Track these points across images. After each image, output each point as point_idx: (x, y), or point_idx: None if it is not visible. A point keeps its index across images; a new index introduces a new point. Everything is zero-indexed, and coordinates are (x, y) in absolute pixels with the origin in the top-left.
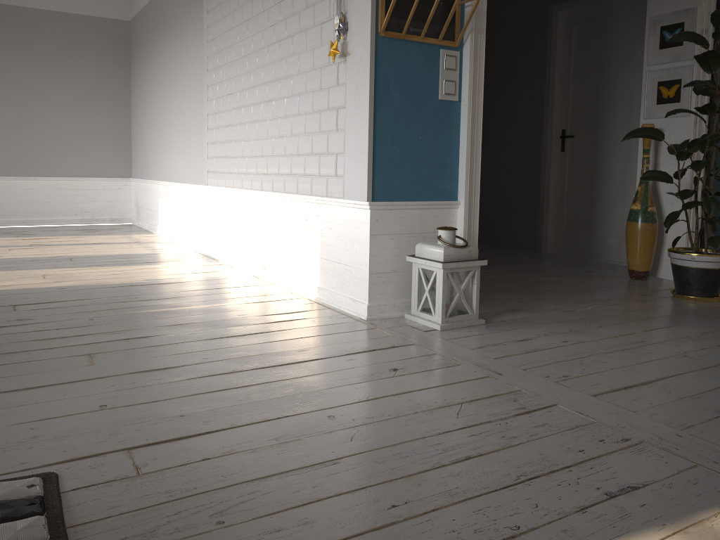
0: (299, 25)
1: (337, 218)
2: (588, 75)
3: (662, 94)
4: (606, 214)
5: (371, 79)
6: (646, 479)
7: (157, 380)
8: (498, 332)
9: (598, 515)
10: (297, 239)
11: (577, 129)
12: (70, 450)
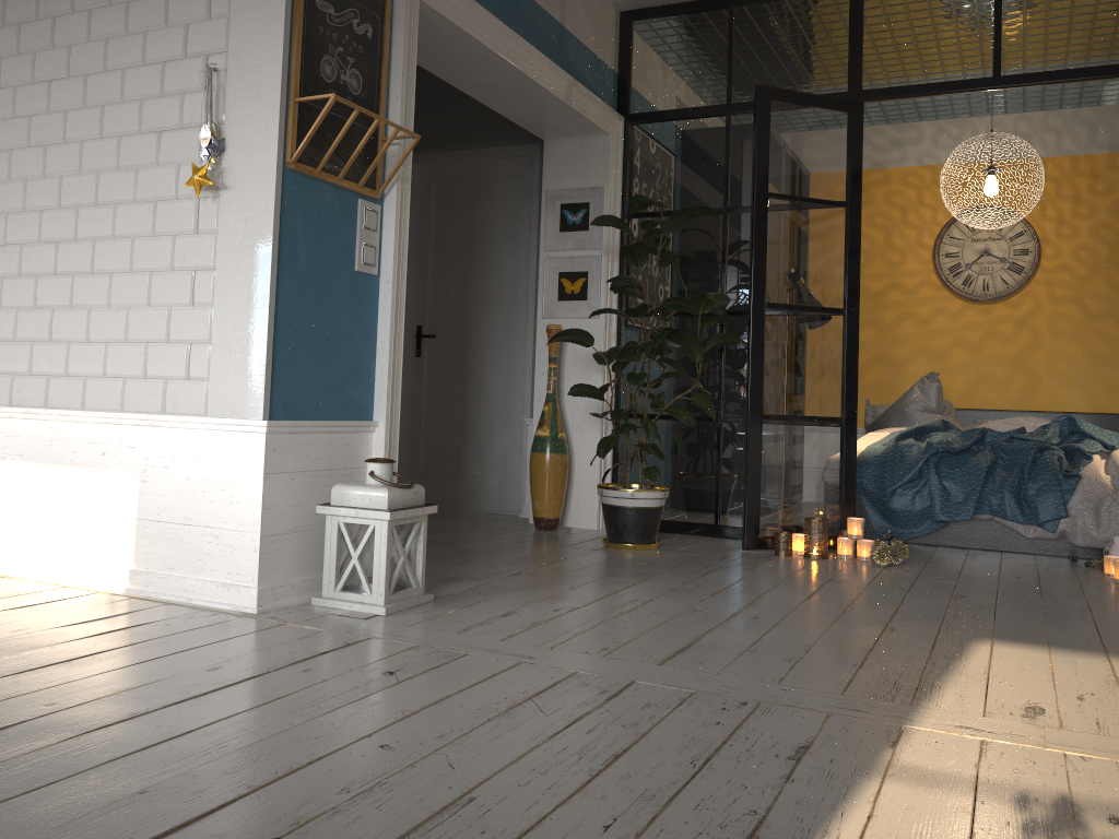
0: (100, 126)
1: (186, 449)
2: (455, 254)
3: (565, 288)
4: (482, 444)
5: (275, 231)
6: (804, 736)
7: (2, 752)
8: (464, 609)
9: (806, 779)
10: (75, 489)
11: (440, 326)
12: None
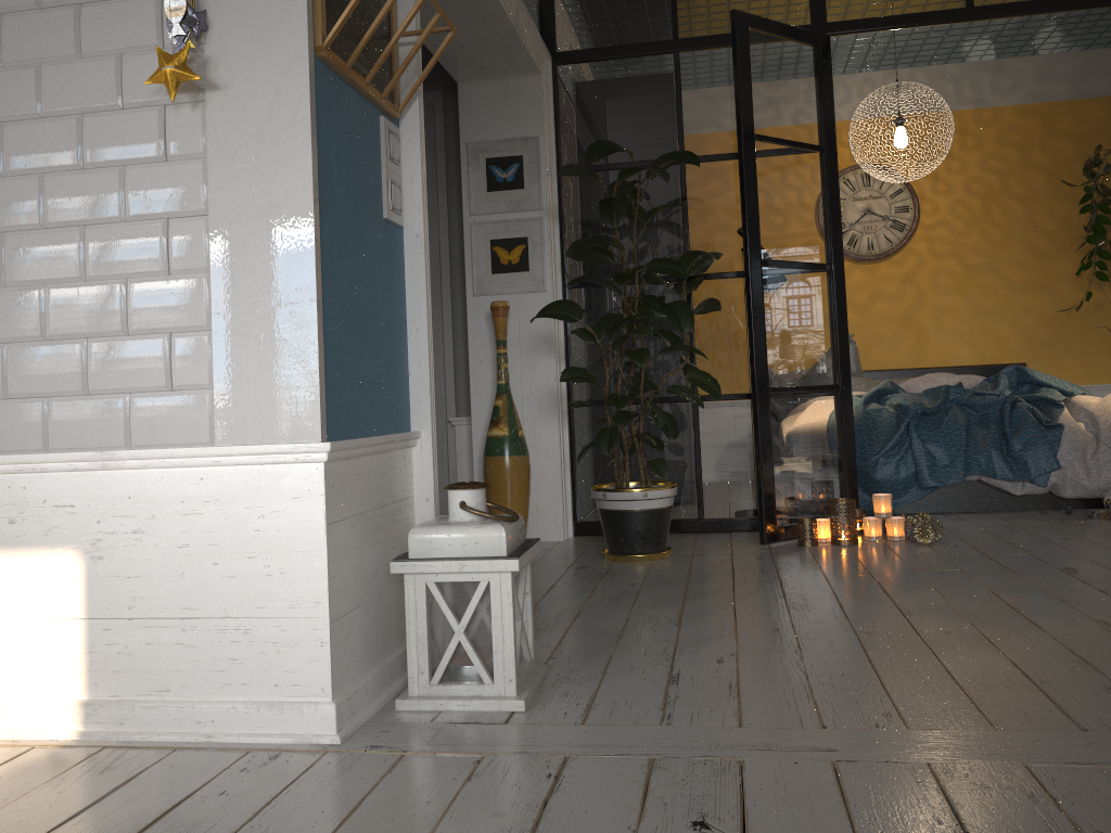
0: None
1: (174, 499)
2: None
3: (500, 258)
4: None
5: (314, 150)
6: None
7: None
8: (607, 680)
9: None
10: None
11: None
12: None
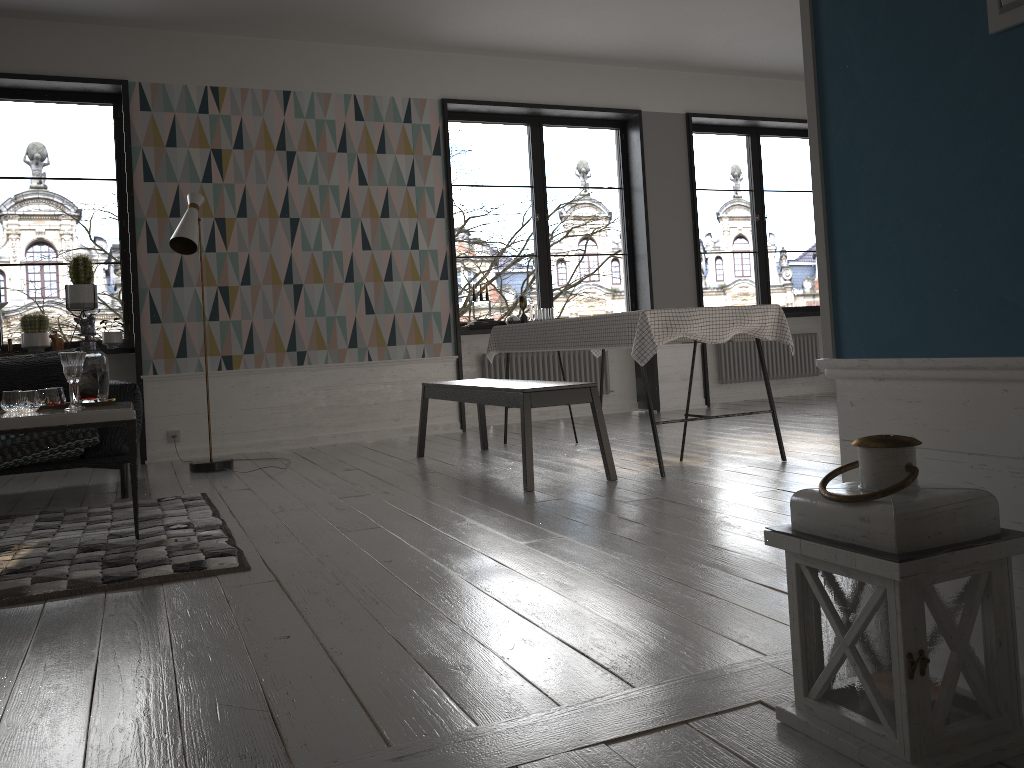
0: None
1: None
2: None
3: None
4: None
5: (808, 73)
6: None
7: (460, 567)
8: None
9: None
10: None
11: None
12: (288, 566)
